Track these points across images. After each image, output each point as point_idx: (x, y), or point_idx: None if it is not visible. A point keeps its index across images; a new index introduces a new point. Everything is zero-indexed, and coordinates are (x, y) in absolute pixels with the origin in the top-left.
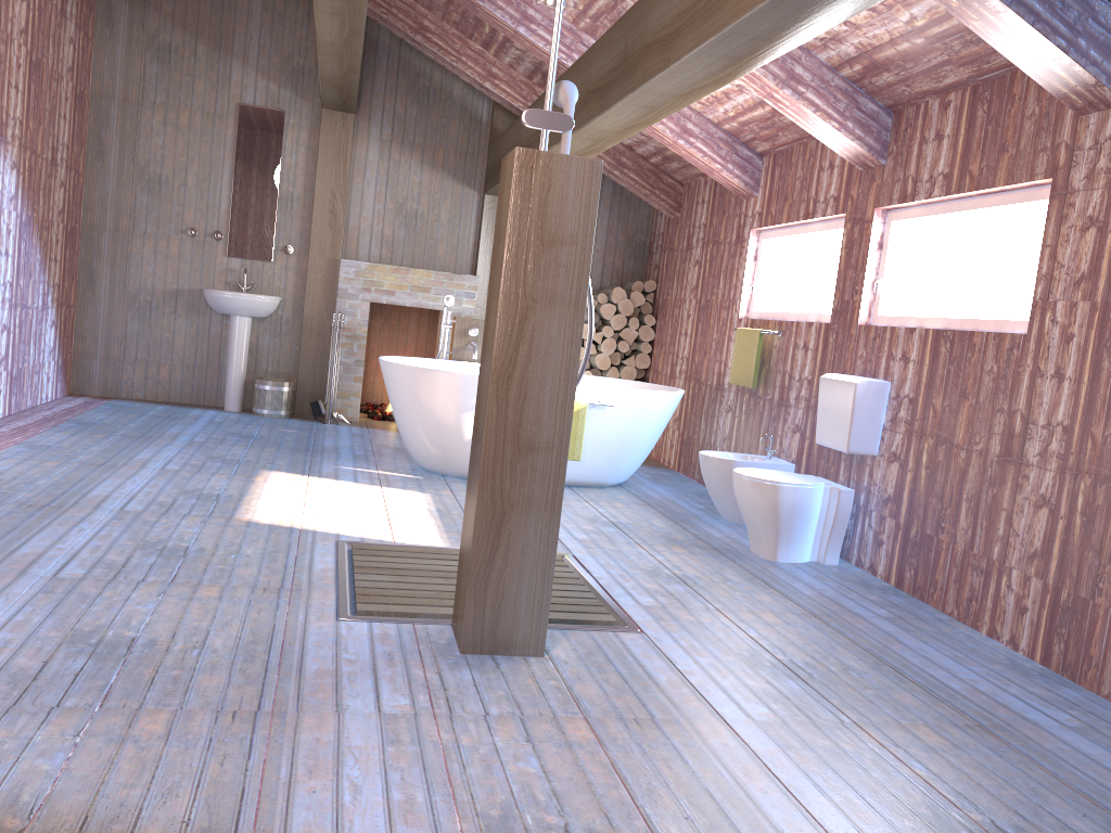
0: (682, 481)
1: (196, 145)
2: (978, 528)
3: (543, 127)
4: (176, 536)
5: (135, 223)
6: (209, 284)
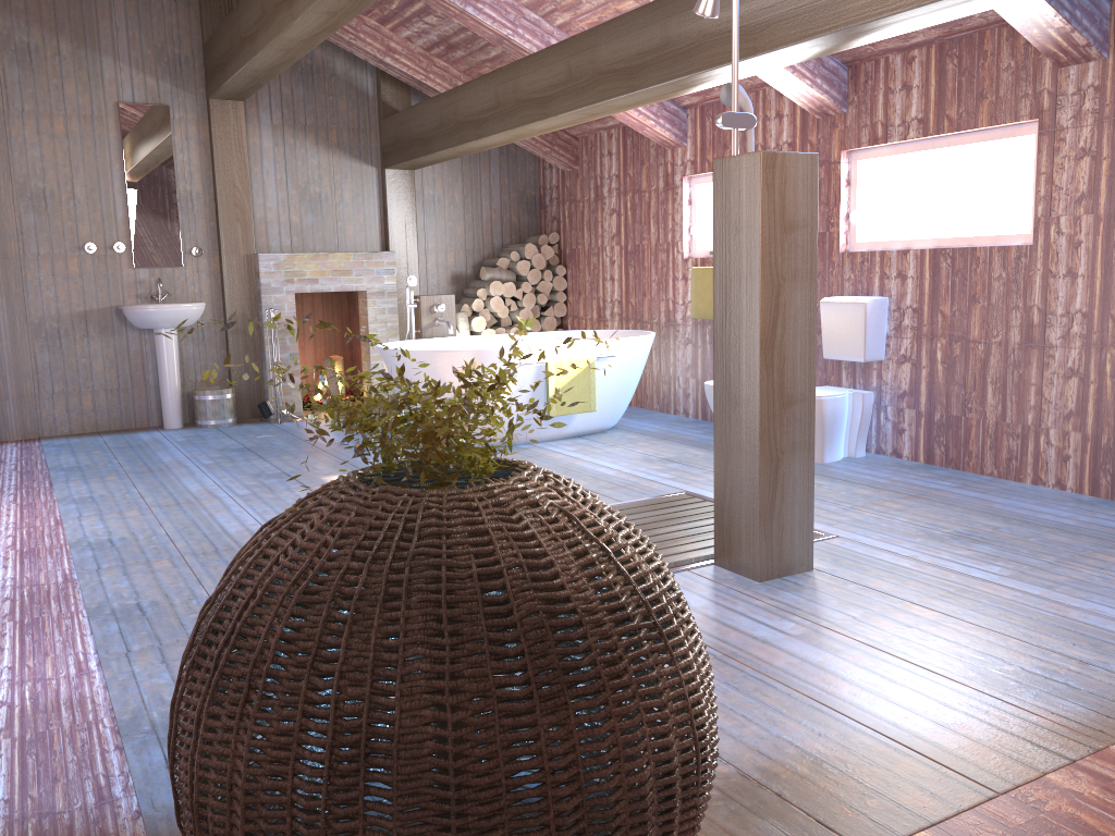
0: (648, 413)
1: (79, 153)
2: (1007, 403)
3: (735, 127)
4: None
5: (24, 247)
6: (120, 300)
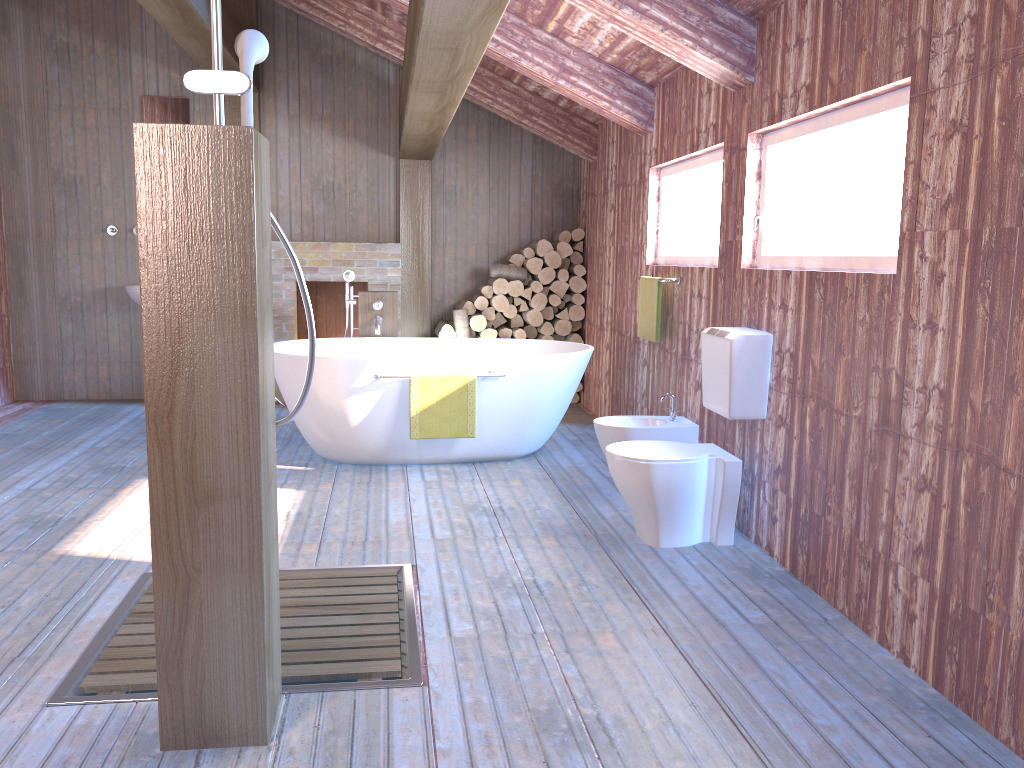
0: None
1: (106, 143)
2: (862, 511)
3: (212, 91)
4: None
5: (56, 228)
6: (136, 280)
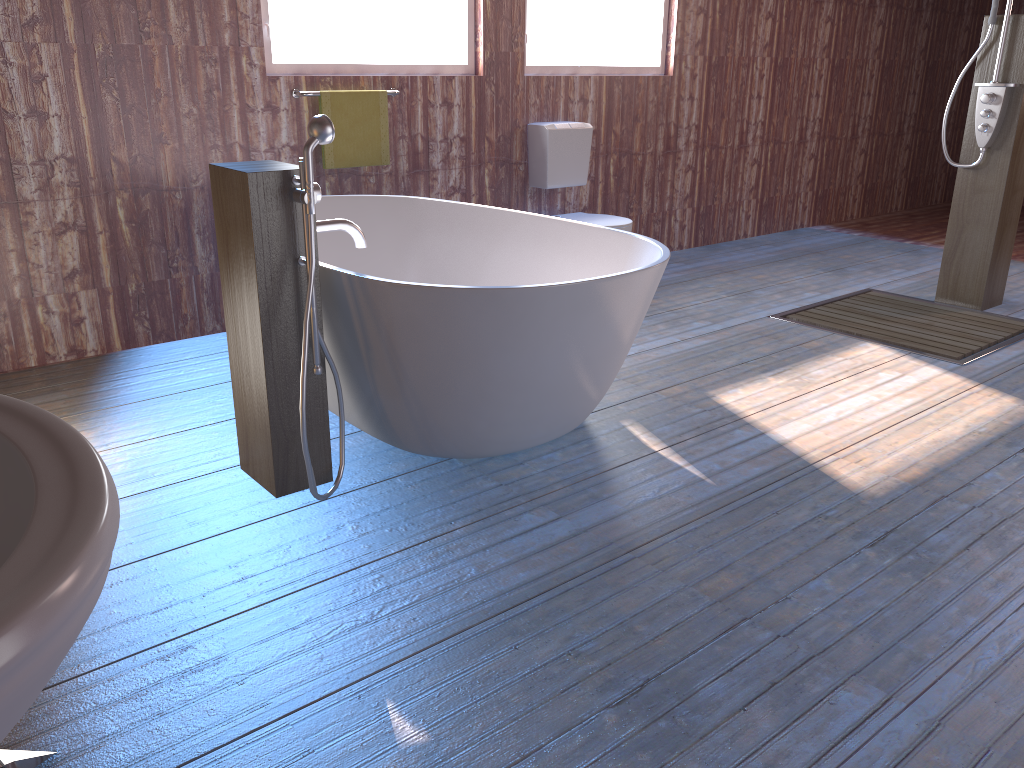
0: None
1: None
2: (654, 198)
3: None
4: None
5: None
6: None
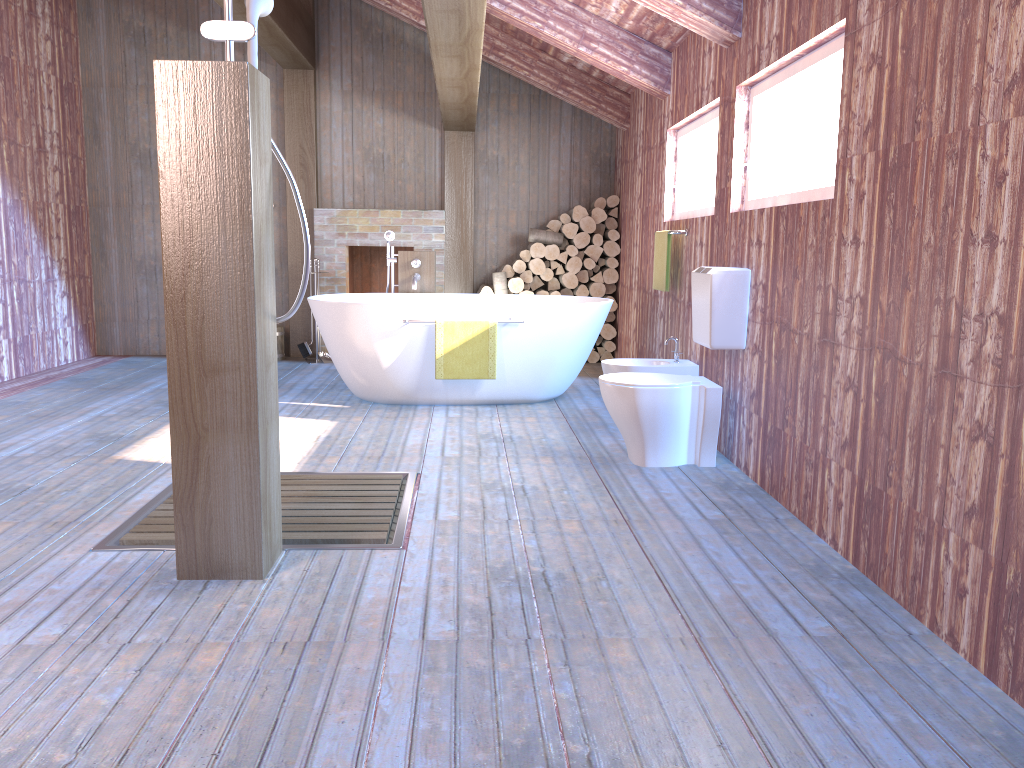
0: None
1: None
2: (808, 419)
3: (223, 38)
4: (32, 477)
5: (133, 197)
6: None
